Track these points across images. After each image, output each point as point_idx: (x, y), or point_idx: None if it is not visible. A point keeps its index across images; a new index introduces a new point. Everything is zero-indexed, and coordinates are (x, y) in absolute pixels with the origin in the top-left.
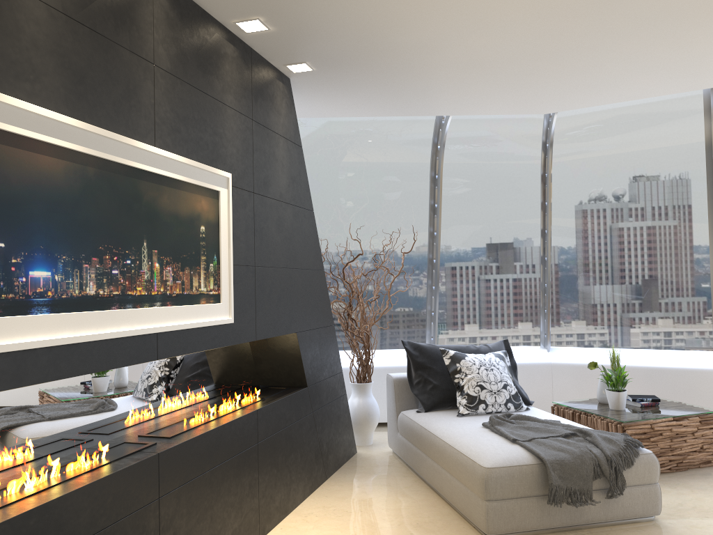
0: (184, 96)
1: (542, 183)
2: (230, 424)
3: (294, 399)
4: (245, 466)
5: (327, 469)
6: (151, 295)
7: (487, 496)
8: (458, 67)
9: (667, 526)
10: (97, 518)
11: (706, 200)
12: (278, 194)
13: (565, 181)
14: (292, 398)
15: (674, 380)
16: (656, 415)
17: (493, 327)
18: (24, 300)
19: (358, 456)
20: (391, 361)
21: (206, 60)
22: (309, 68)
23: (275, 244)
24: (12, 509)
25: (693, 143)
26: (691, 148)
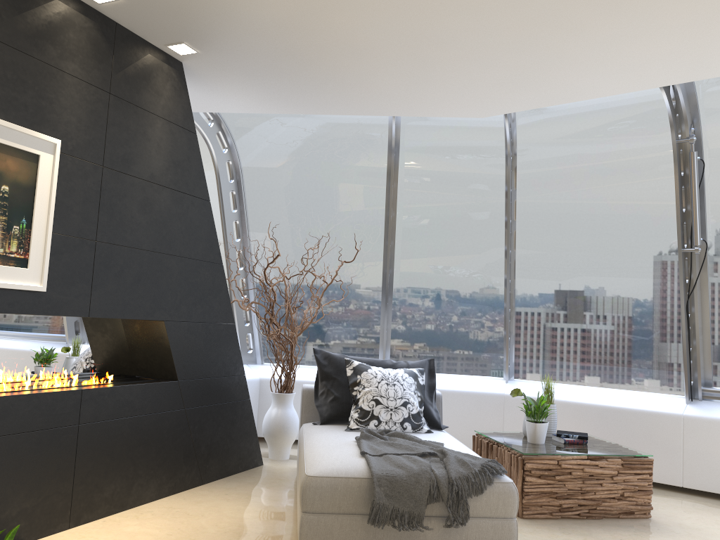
0: None
1: (506, 199)
2: (30, 396)
3: (151, 389)
4: (52, 445)
5: (205, 474)
6: None
7: (303, 507)
8: (345, 53)
9: None
10: None
11: (676, 223)
12: (147, 174)
13: (530, 198)
14: (149, 388)
15: (630, 423)
16: (569, 451)
17: (451, 352)
18: None
19: (261, 468)
20: None
21: (35, 23)
22: (193, 50)
23: (136, 224)
24: None
25: (661, 159)
26: (660, 164)
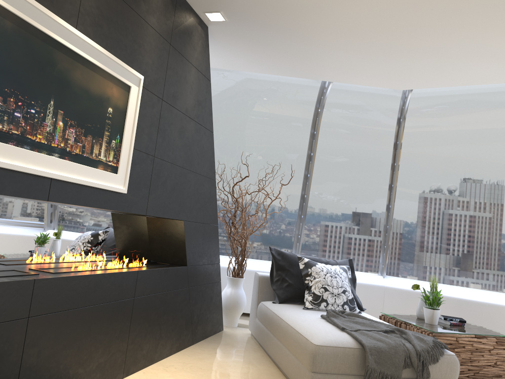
0: (111, 2)
1: (393, 149)
2: (110, 275)
3: (173, 272)
4: (119, 313)
5: (195, 336)
6: (51, 145)
7: (313, 368)
8: (337, 33)
9: None
10: None
11: None
12: (184, 108)
13: (411, 149)
14: (172, 271)
15: (478, 311)
16: (461, 331)
17: (344, 254)
18: None
19: (223, 333)
20: (262, 267)
21: None
22: (222, 18)
23: (175, 145)
24: None
25: None
26: None
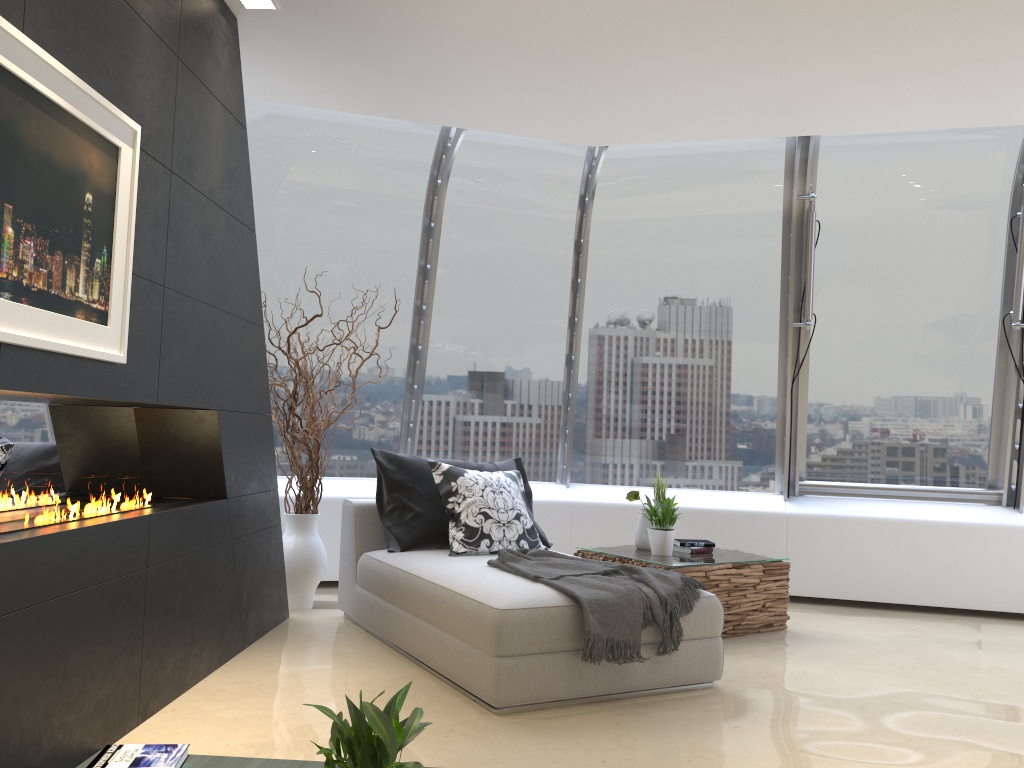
0: None
1: (575, 252)
2: (106, 527)
3: (206, 513)
4: (125, 601)
5: (246, 634)
6: None
7: (499, 650)
8: (492, 44)
9: (729, 693)
10: None
11: (779, 293)
12: (207, 187)
13: (606, 252)
14: (204, 511)
15: (727, 527)
16: (711, 561)
17: (494, 451)
18: None
19: (292, 622)
20: (346, 490)
21: None
22: (271, 5)
23: (197, 262)
24: None
25: (768, 216)
26: (766, 222)
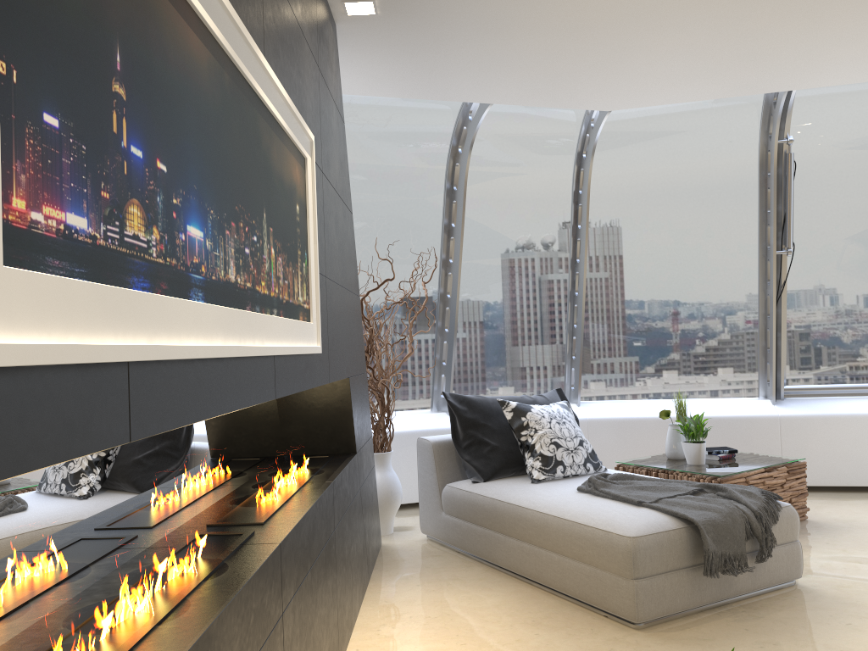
0: (280, 5)
1: (574, 202)
2: (319, 502)
3: (350, 469)
4: (329, 563)
5: (369, 567)
6: (270, 296)
7: (635, 573)
8: (557, 31)
9: (814, 589)
10: (244, 650)
11: (757, 225)
12: (334, 180)
13: (601, 200)
14: (350, 468)
15: (727, 431)
16: (746, 467)
17: (512, 379)
18: (184, 274)
19: (388, 548)
20: (398, 425)
21: None
22: (372, 11)
23: (335, 250)
24: (161, 645)
25: (746, 159)
26: (744, 165)
